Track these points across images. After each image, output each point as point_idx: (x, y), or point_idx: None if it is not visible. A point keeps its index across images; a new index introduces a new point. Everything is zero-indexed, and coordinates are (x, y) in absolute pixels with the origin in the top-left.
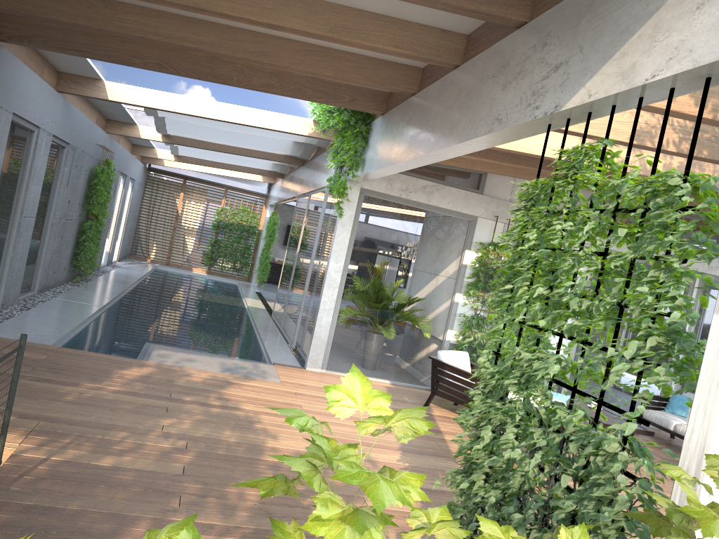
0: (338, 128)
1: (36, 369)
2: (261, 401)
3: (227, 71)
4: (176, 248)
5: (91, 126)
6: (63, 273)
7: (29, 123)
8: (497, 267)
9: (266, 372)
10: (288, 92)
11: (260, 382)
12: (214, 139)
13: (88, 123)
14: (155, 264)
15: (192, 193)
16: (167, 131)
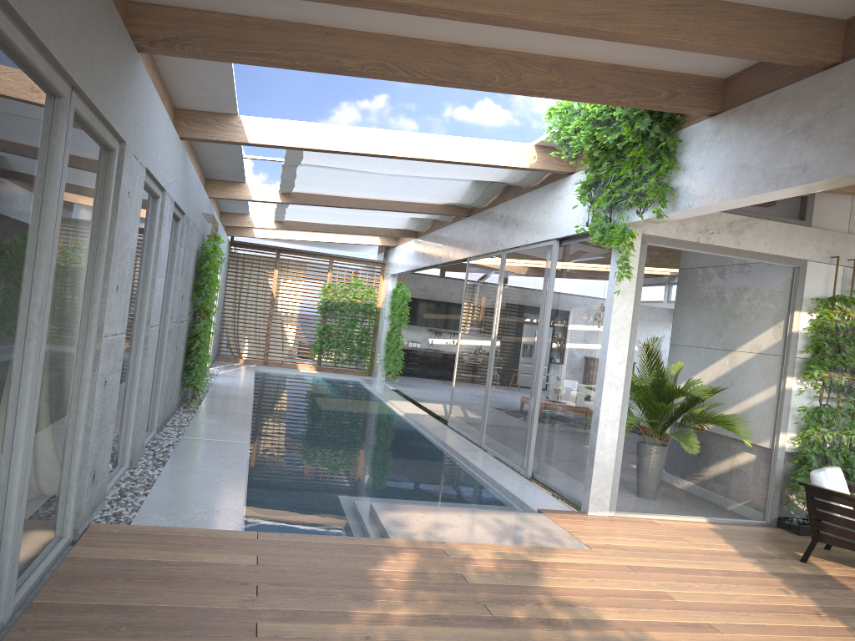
0: (611, 147)
1: (263, 590)
2: (611, 596)
3: (484, 67)
4: (275, 341)
5: (199, 188)
6: (176, 397)
7: (155, 185)
8: (845, 332)
9: (550, 530)
10: (576, 92)
11: (566, 553)
12: (358, 191)
13: (197, 183)
14: (250, 365)
15: (288, 269)
16: (294, 186)
